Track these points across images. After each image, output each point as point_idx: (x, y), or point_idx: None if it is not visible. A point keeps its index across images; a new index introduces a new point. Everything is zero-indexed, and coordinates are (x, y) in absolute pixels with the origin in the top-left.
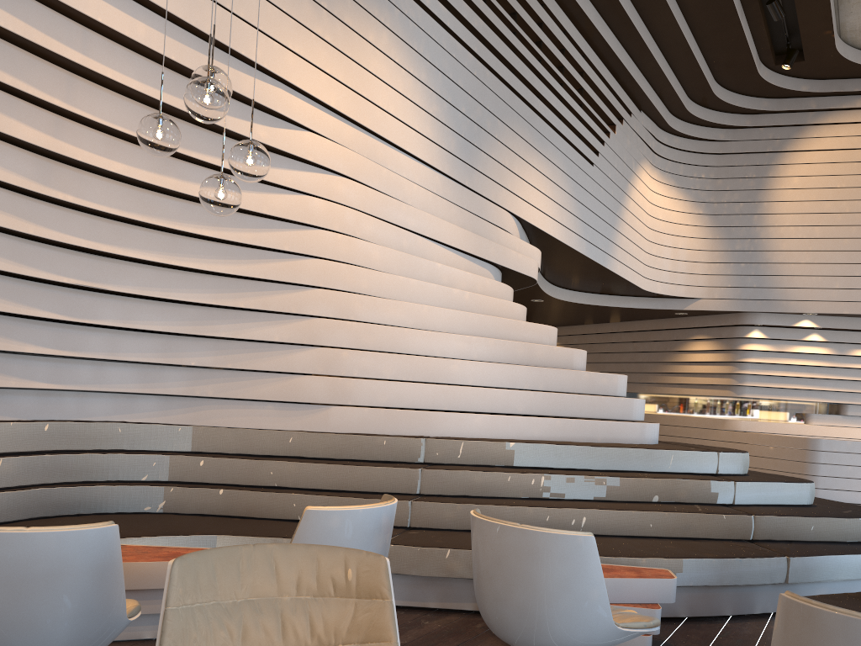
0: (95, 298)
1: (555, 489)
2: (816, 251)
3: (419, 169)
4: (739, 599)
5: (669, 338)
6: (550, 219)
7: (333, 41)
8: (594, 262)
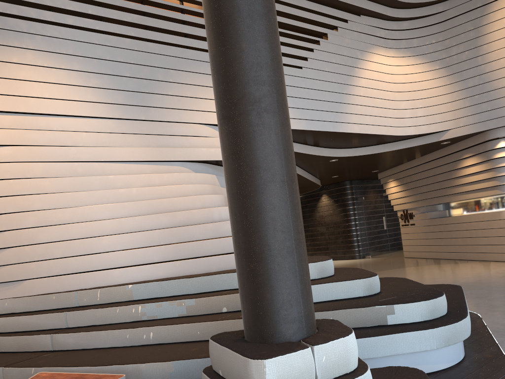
0: None
1: (149, 313)
2: None
3: (87, 122)
4: None
5: (450, 161)
6: None
7: None
8: (323, 131)
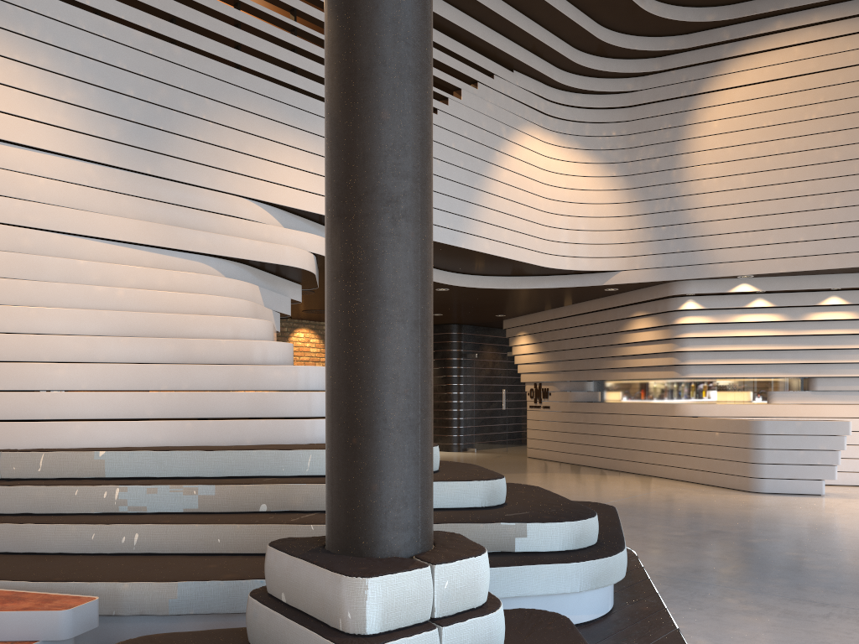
0: None
1: (133, 502)
2: (744, 204)
3: (50, 161)
4: None
5: (614, 318)
6: None
7: None
8: (436, 241)
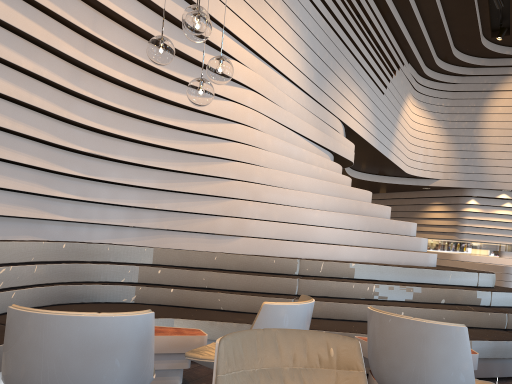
0: (99, 162)
1: (381, 294)
2: (511, 152)
3: (293, 89)
4: (503, 367)
5: (417, 203)
6: (360, 126)
7: (250, 3)
8: (382, 154)
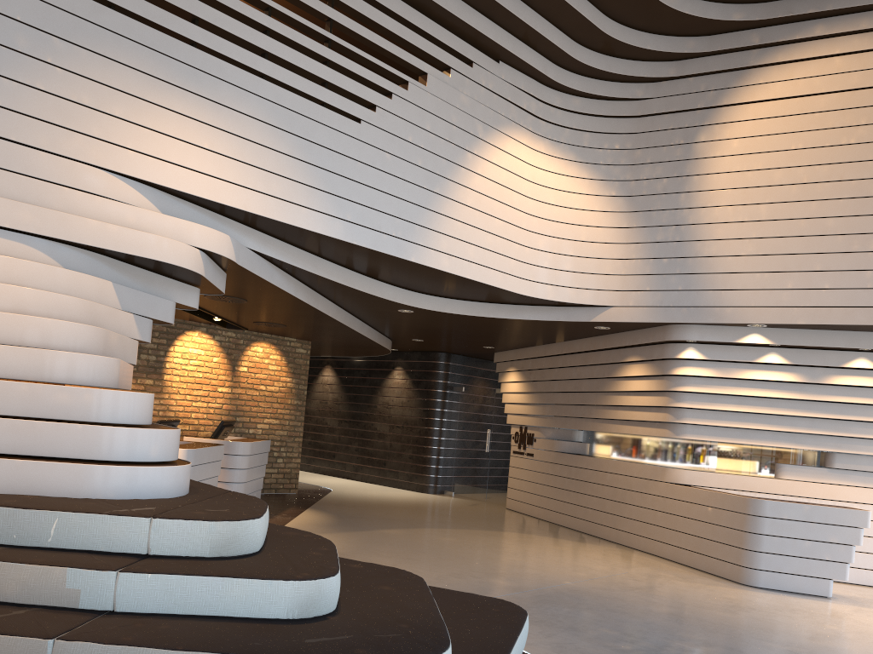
0: None
1: None
2: (761, 239)
3: None
4: None
5: (606, 361)
6: (231, 186)
7: None
8: (377, 251)
